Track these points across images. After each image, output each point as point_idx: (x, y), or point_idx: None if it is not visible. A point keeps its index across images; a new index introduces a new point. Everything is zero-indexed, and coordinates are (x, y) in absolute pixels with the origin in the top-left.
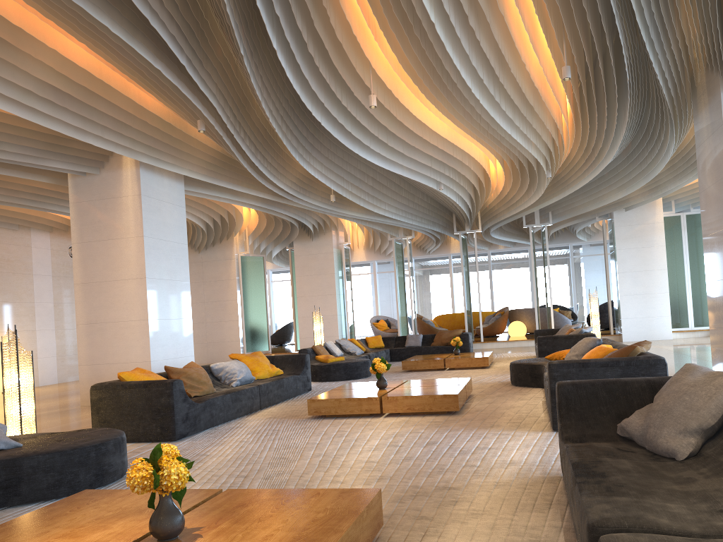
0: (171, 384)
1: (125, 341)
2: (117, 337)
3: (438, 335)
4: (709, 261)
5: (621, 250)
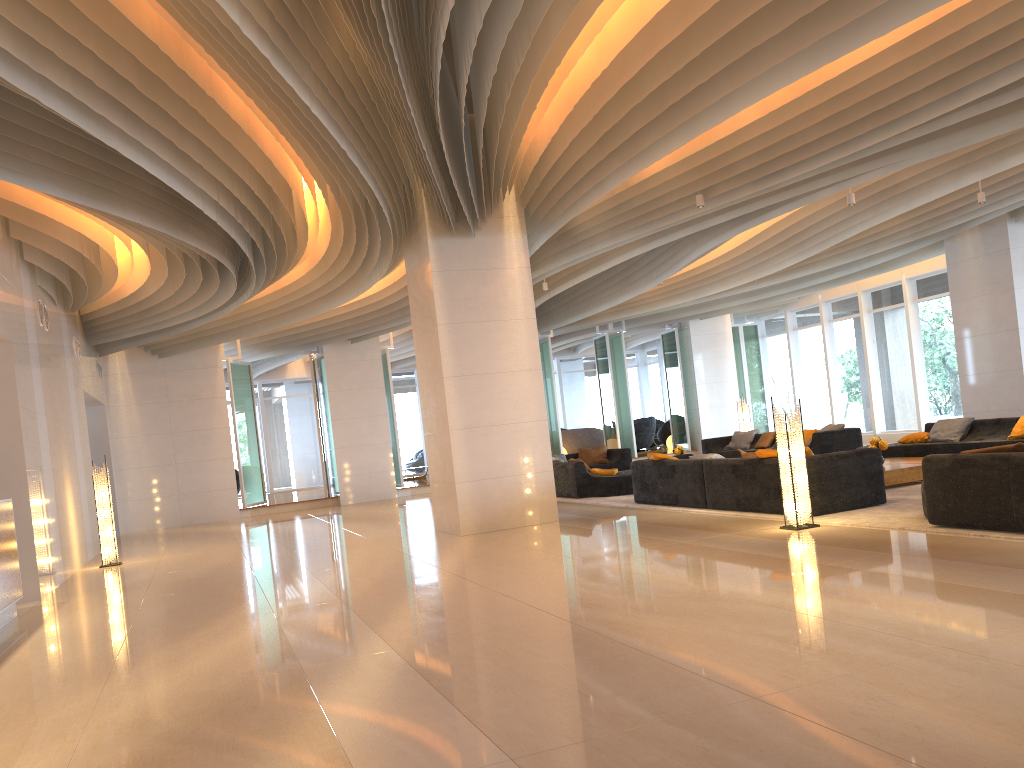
0: (879, 451)
1: (518, 447)
2: (508, 444)
3: (585, 454)
4: (968, 358)
5: (698, 361)
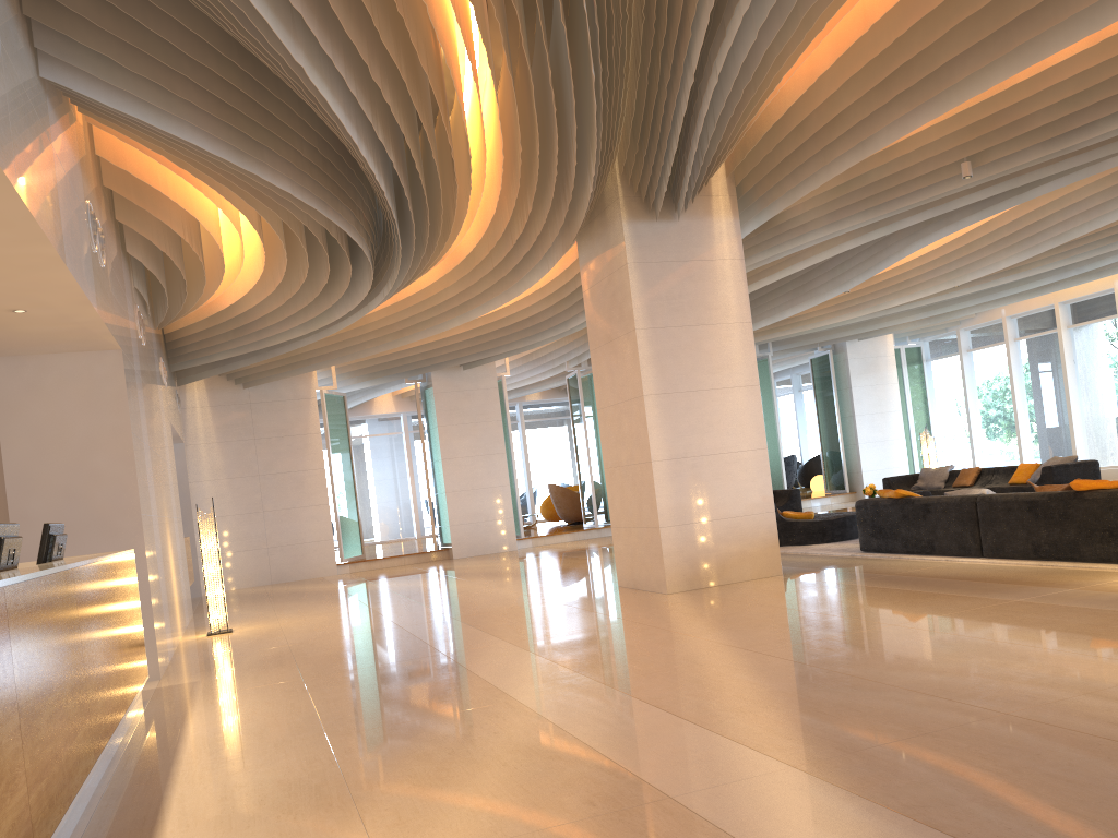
0: None
1: (734, 483)
2: (721, 478)
3: None
4: None
5: (857, 388)
